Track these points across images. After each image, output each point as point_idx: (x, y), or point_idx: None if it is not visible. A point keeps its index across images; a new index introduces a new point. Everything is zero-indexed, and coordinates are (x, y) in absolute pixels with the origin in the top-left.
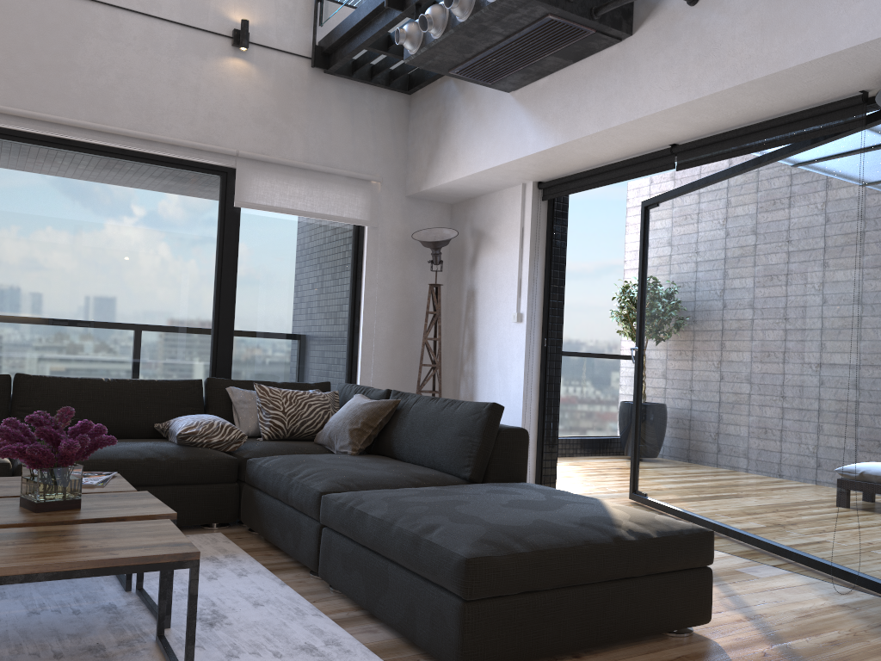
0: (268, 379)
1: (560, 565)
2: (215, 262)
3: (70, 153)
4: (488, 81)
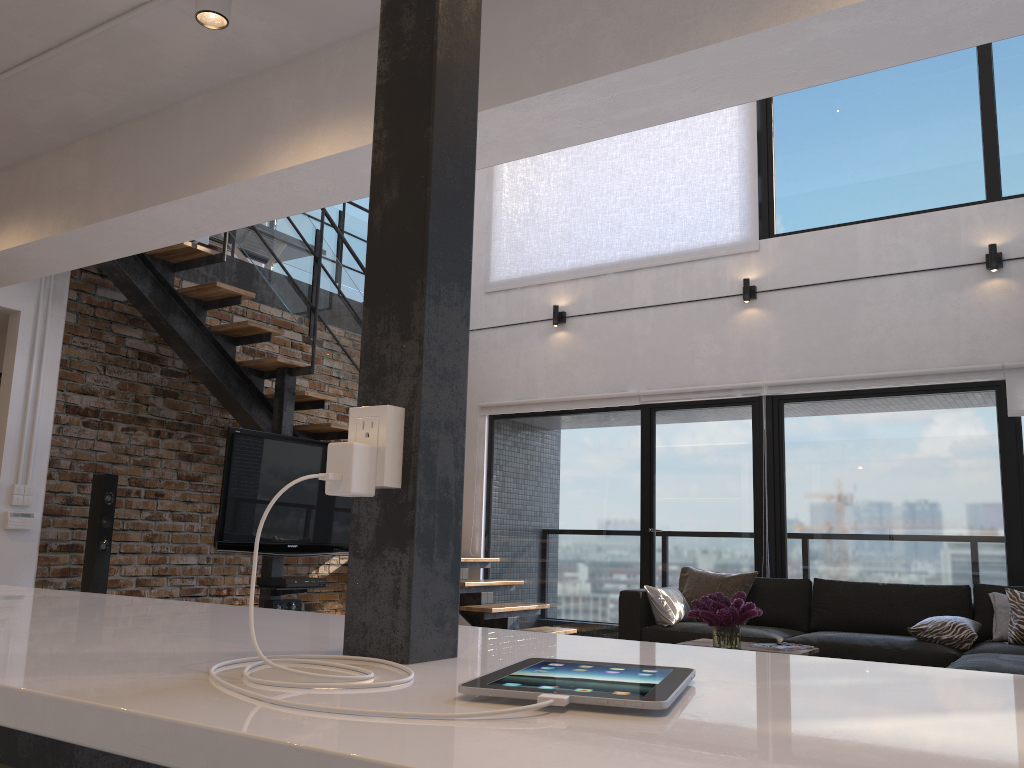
0: None
1: None
2: (999, 471)
3: (858, 400)
4: None
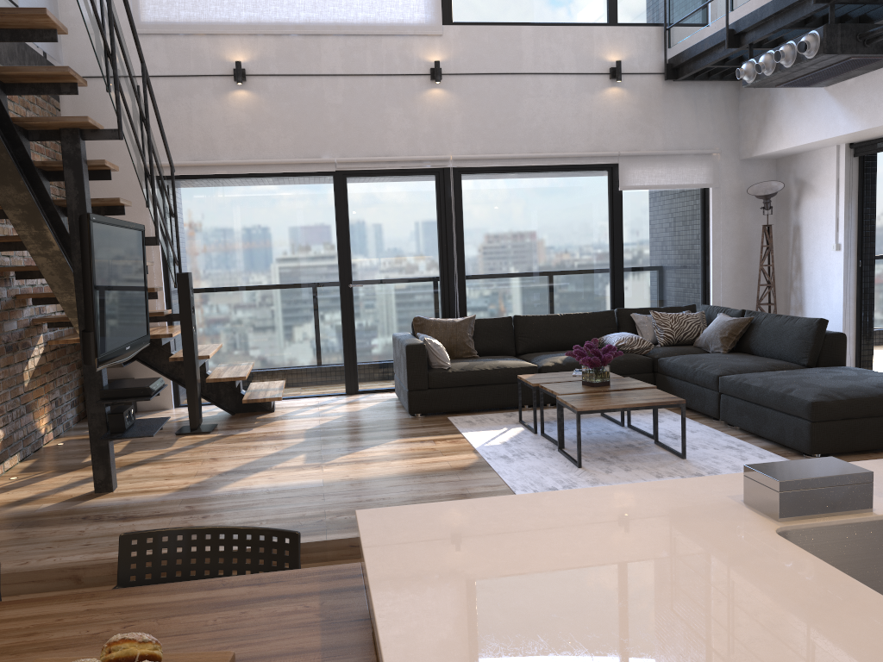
0: (648, 304)
1: (863, 406)
2: (608, 229)
3: (518, 174)
4: (806, 86)
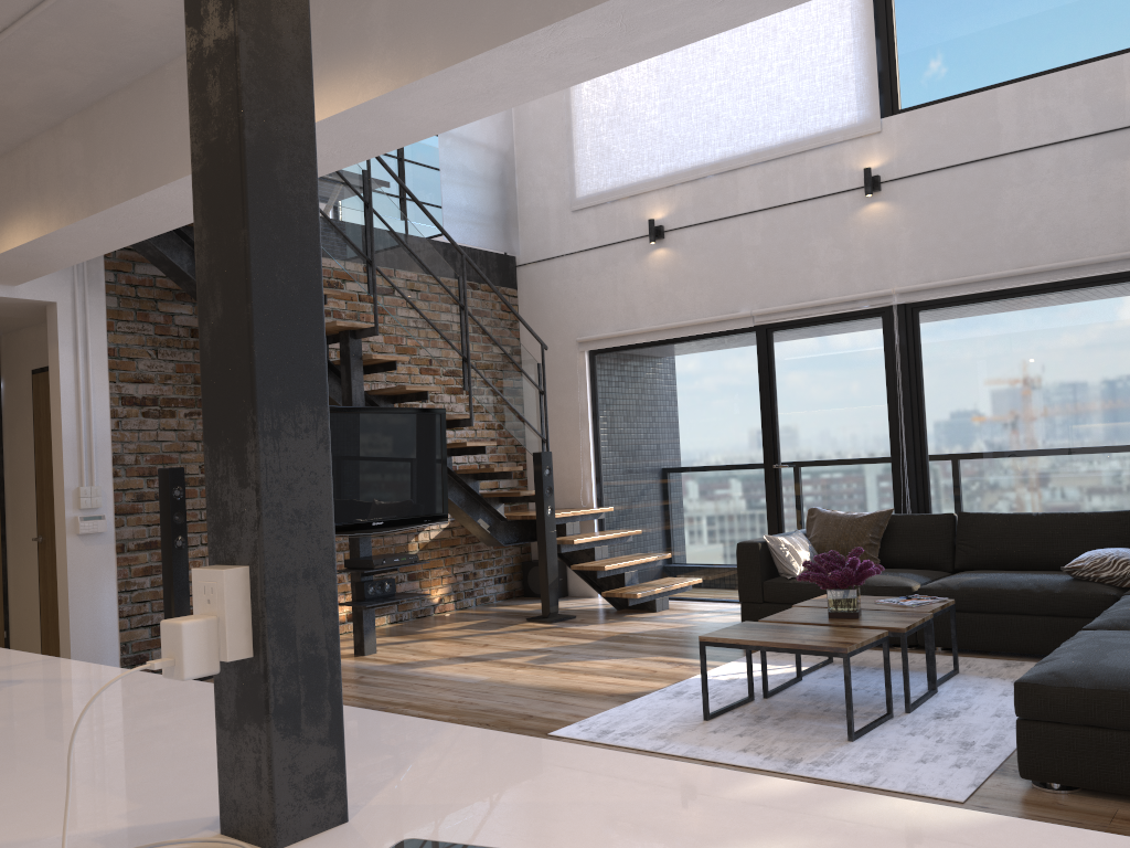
0: None
1: (1126, 707)
2: None
3: (1006, 301)
4: None
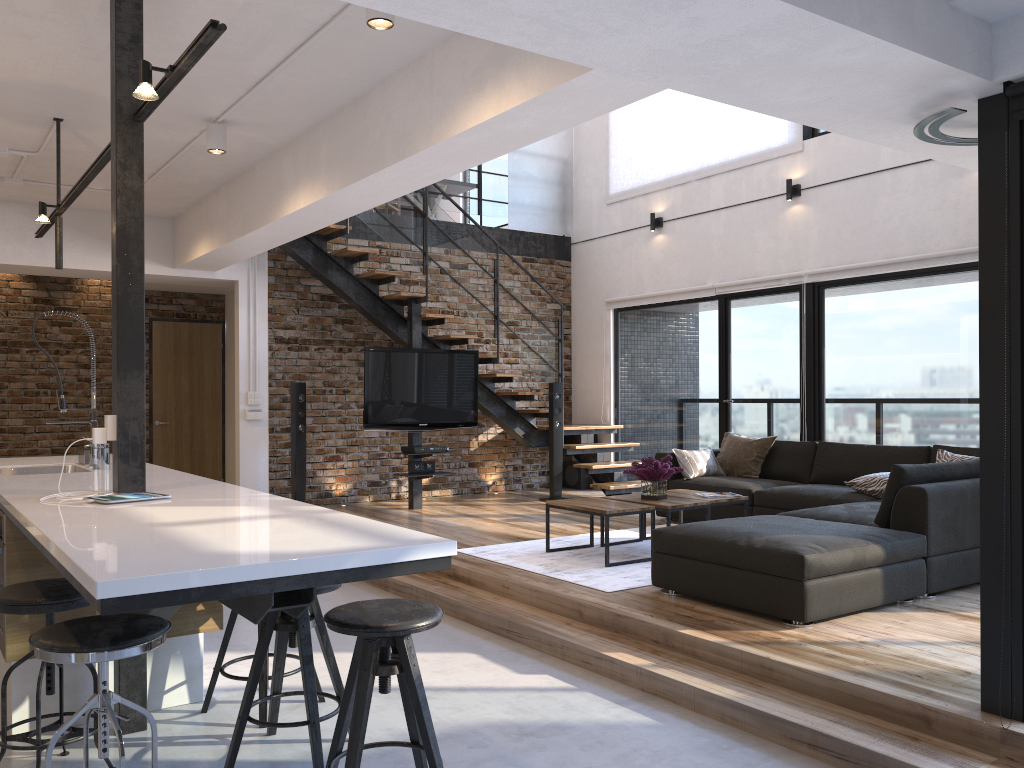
0: None
1: (691, 545)
2: None
3: (881, 283)
4: None
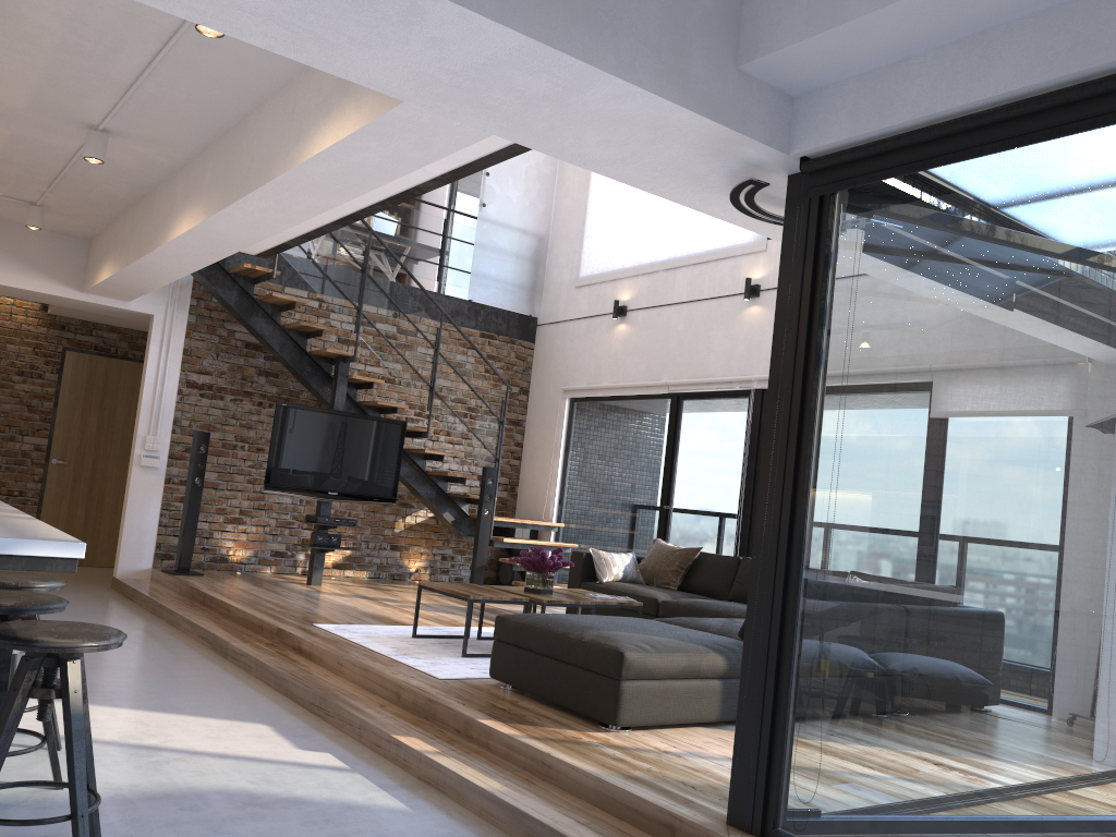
0: None
1: (527, 635)
2: None
3: None
4: None
